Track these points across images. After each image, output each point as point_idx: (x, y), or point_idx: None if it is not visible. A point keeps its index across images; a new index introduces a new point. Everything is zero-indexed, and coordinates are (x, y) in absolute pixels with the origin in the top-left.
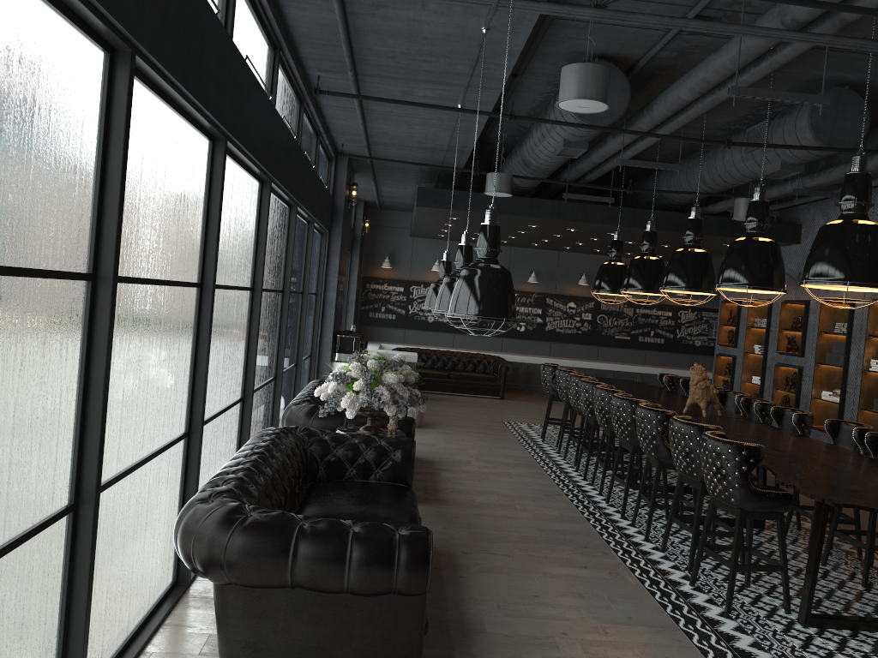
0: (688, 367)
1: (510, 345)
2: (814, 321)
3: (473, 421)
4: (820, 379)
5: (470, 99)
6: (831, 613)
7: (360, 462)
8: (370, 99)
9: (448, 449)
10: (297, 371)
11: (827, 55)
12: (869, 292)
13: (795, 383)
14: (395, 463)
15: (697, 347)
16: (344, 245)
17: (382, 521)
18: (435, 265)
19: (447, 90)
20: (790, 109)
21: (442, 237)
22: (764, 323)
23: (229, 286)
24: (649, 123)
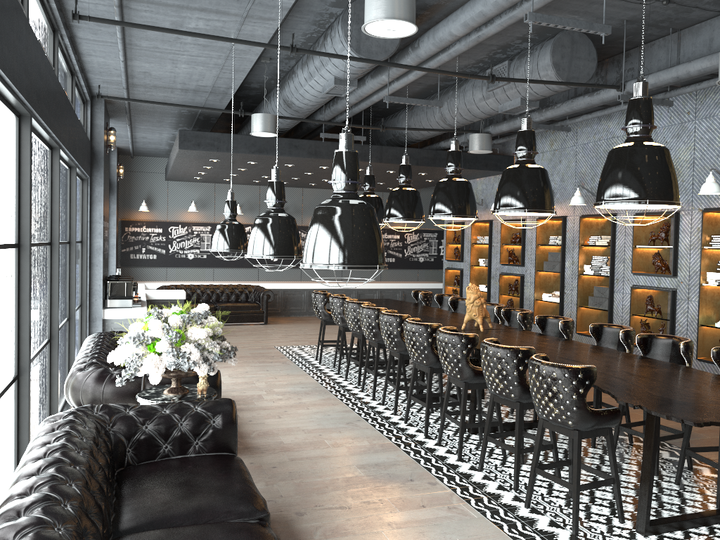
0: (415, 280)
1: (266, 274)
2: (531, 236)
3: (249, 351)
4: (540, 284)
5: (245, 33)
6: (653, 513)
7: (176, 435)
8: (140, 27)
9: (237, 384)
10: (70, 325)
11: None
12: (578, 209)
13: (517, 288)
14: (216, 431)
15: (421, 263)
16: (106, 190)
17: (225, 516)
18: (191, 206)
19: (222, 21)
20: (530, 50)
21: (197, 180)
22: (486, 240)
23: None
24: (414, 61)
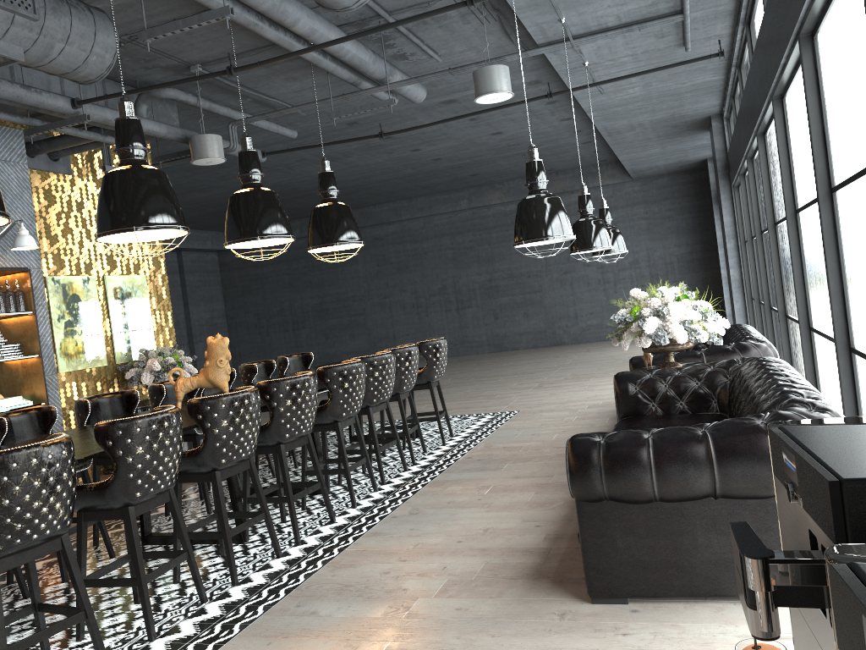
0: None
1: None
2: None
3: None
4: None
5: None
6: None
7: None
8: None
9: None
10: None
11: (178, 9)
12: None
13: None
14: None
15: None
16: None
17: None
18: None
19: None
20: None
21: None
22: None
23: (782, 219)
24: None
